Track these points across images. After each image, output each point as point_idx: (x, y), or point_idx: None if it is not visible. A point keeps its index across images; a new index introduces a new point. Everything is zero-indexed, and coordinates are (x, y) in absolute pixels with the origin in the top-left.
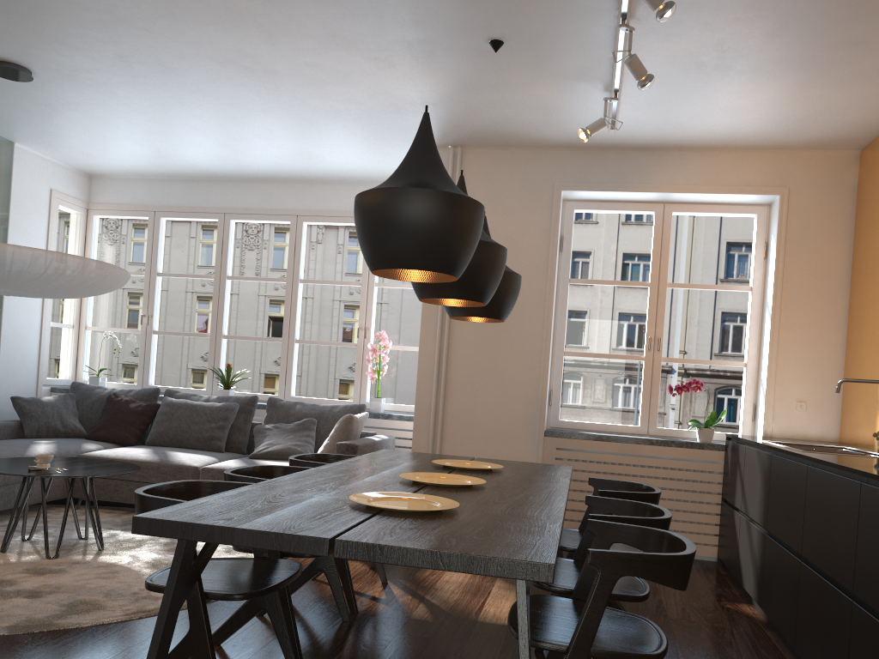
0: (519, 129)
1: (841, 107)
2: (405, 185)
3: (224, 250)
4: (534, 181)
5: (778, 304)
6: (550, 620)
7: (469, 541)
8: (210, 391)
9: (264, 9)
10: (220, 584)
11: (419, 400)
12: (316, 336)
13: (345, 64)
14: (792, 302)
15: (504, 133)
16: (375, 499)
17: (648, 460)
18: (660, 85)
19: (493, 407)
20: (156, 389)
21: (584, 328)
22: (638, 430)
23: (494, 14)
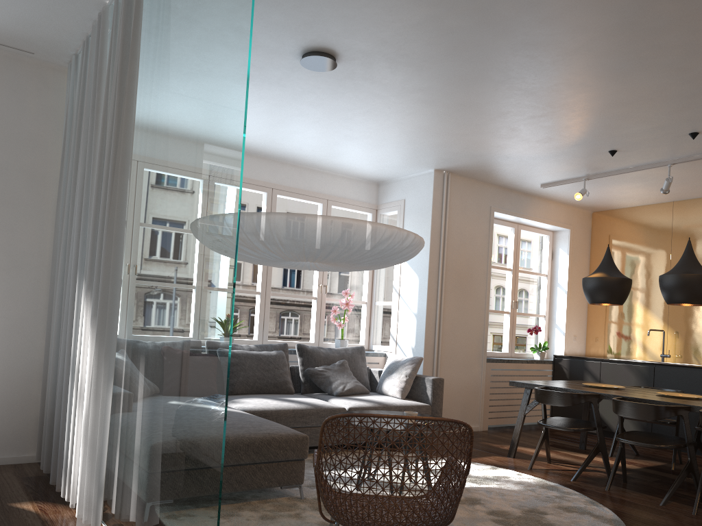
0: (504, 175)
1: (633, 199)
2: None
3: None
4: (482, 203)
5: (569, 286)
6: None
7: None
8: None
9: (580, 109)
10: None
11: (426, 343)
12: None
13: (529, 134)
14: (572, 285)
15: (491, 174)
16: None
17: (526, 372)
18: (610, 179)
19: (463, 345)
20: None
21: None
22: (507, 354)
23: (645, 145)
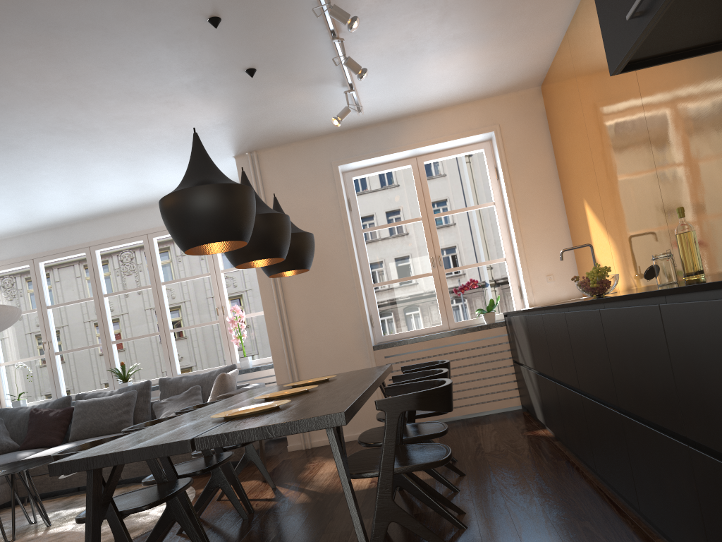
0: (293, 128)
1: (512, 59)
2: (189, 186)
3: (96, 275)
4: (316, 164)
5: (514, 209)
6: (370, 461)
7: (290, 416)
8: (113, 388)
9: (70, 85)
10: (131, 504)
11: (273, 348)
12: (202, 331)
13: (145, 111)
14: (523, 205)
15: (283, 134)
16: (231, 414)
17: (453, 347)
18: (380, 73)
19: (330, 339)
20: (68, 396)
21: (413, 269)
22: (441, 327)
23: (240, 51)
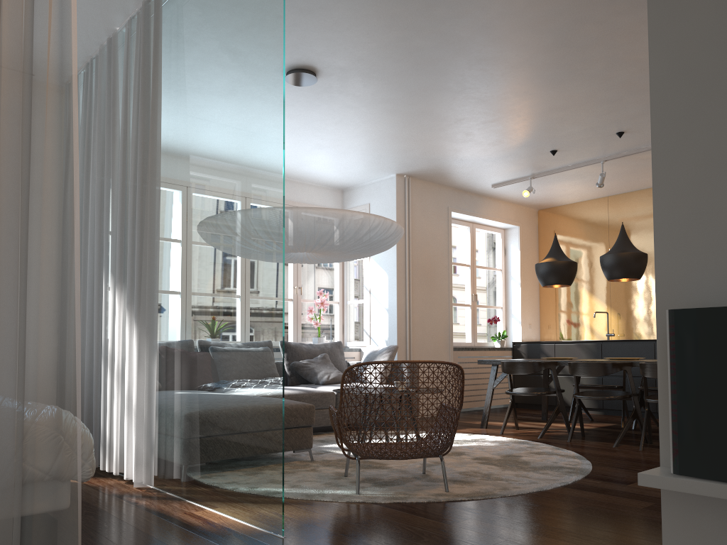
0: (459, 177)
1: (573, 196)
2: None
3: None
4: (440, 204)
5: (522, 278)
6: None
7: None
8: None
9: (525, 114)
10: None
11: (399, 334)
12: None
13: (481, 138)
14: (525, 277)
15: (447, 177)
16: None
17: (489, 358)
18: (552, 177)
19: (431, 336)
20: None
21: None
22: (471, 344)
23: (580, 144)
